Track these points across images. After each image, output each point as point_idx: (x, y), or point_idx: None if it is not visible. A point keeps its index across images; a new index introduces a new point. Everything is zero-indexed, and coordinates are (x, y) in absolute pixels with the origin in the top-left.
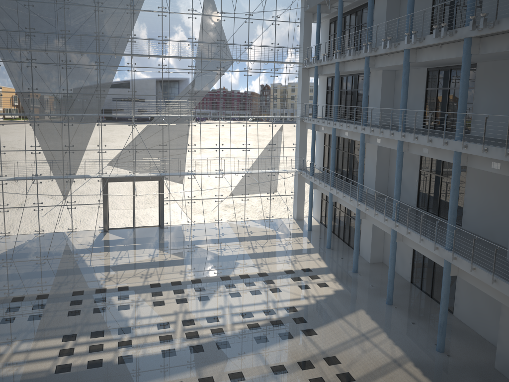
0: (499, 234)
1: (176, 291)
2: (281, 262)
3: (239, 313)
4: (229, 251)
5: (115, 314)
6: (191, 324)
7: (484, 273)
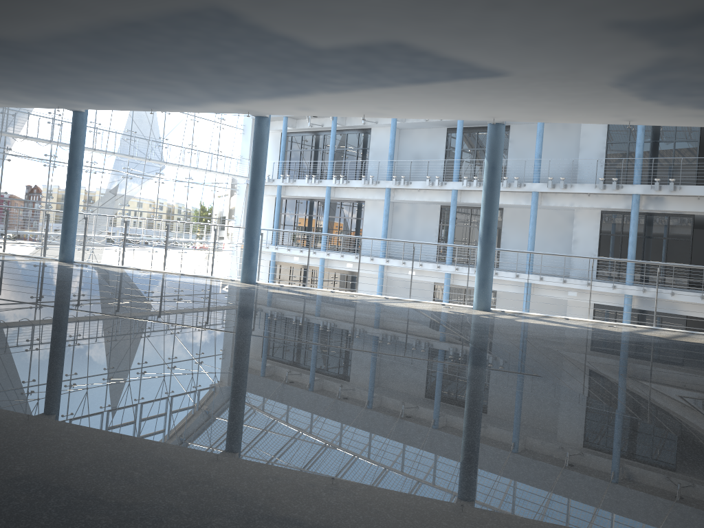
0: None
1: None
2: None
3: None
4: None
5: None
6: None
7: None
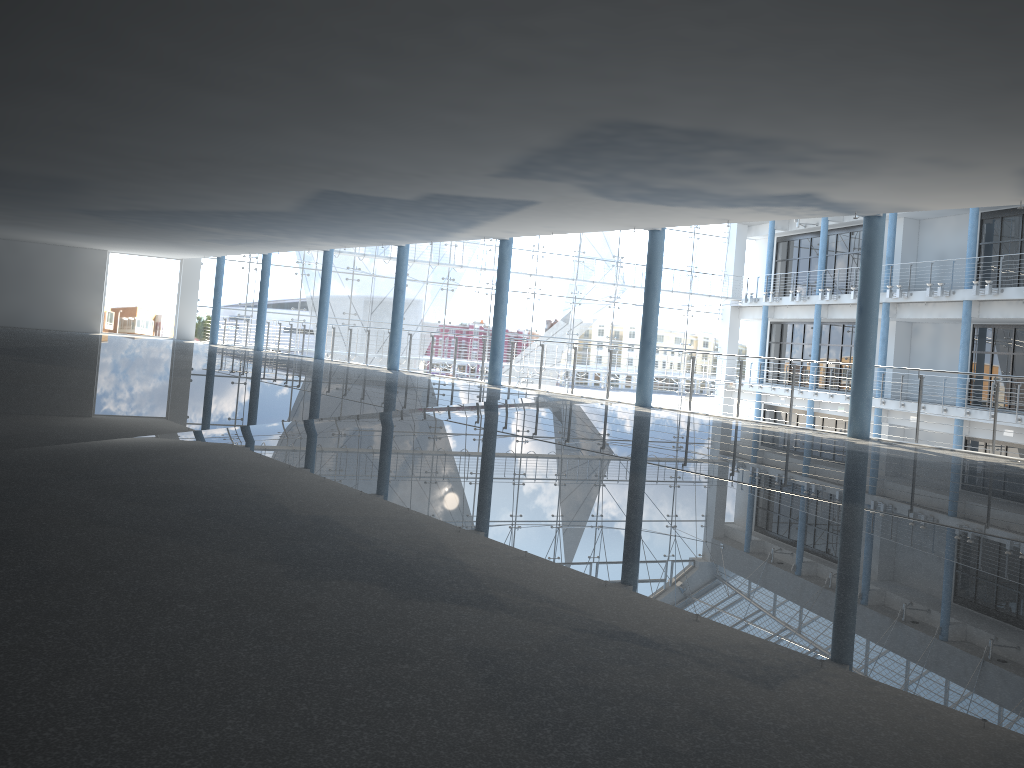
0: None
1: None
2: None
3: None
4: None
5: None
6: None
7: None
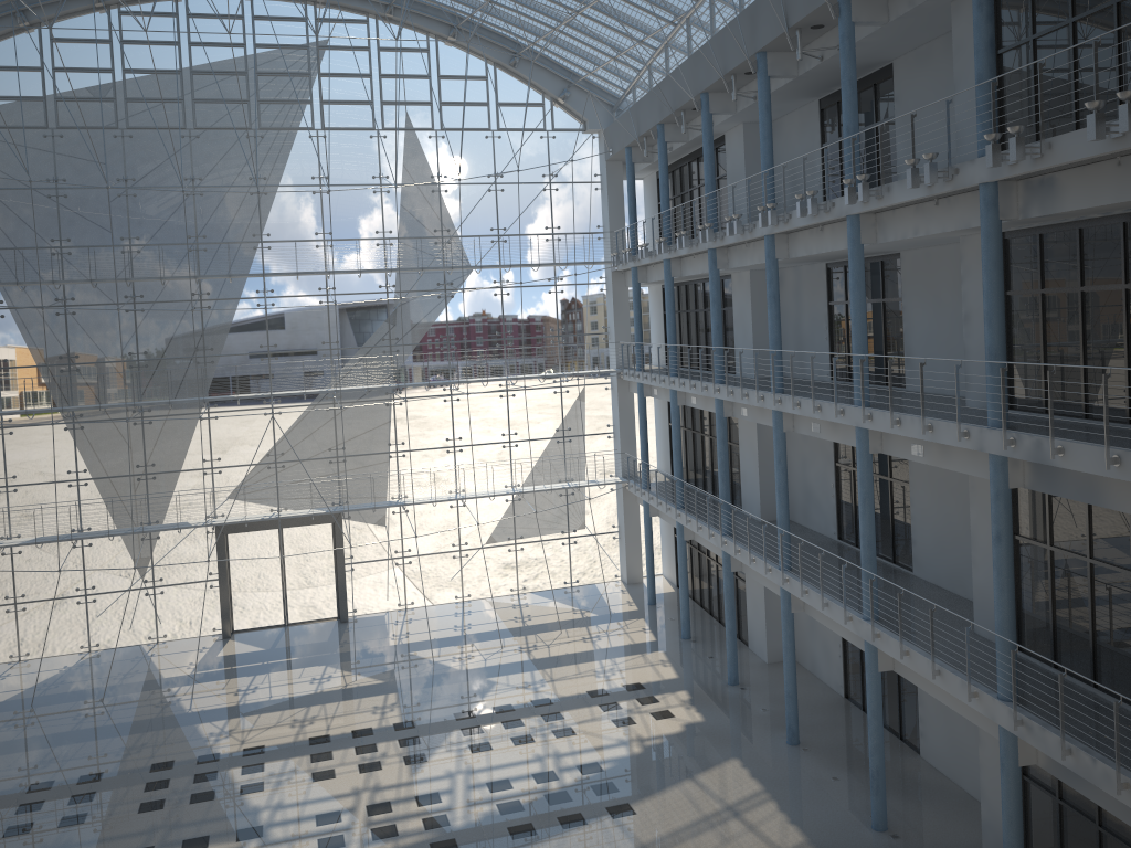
0: (972, 582)
1: (361, 749)
2: (583, 675)
3: (484, 783)
4: (479, 661)
5: (233, 802)
6: (384, 811)
7: (922, 660)
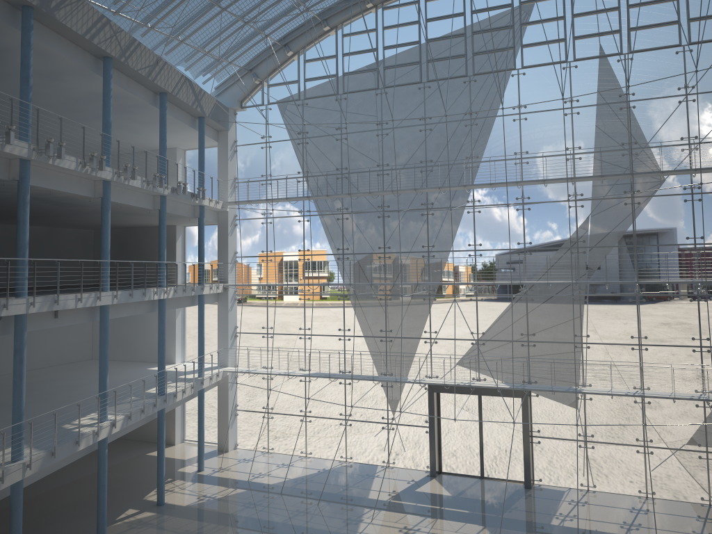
0: None
1: None
2: None
3: None
4: None
5: None
6: None
7: None
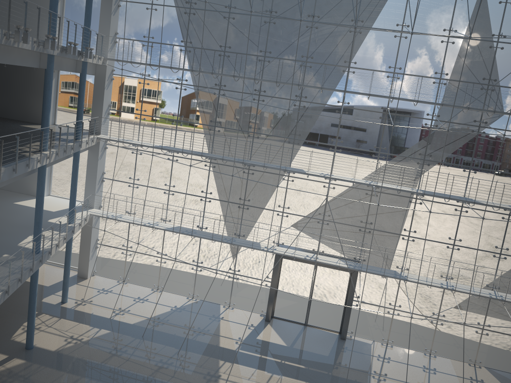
0: None
1: None
2: None
3: None
4: None
5: None
6: None
7: None
